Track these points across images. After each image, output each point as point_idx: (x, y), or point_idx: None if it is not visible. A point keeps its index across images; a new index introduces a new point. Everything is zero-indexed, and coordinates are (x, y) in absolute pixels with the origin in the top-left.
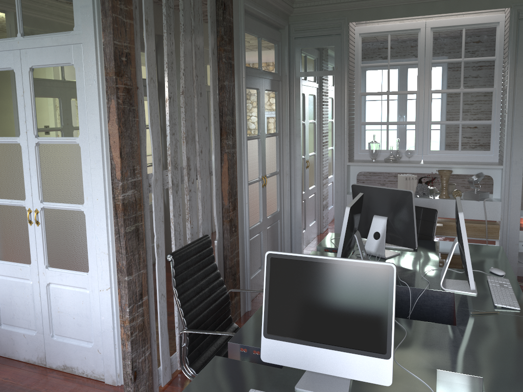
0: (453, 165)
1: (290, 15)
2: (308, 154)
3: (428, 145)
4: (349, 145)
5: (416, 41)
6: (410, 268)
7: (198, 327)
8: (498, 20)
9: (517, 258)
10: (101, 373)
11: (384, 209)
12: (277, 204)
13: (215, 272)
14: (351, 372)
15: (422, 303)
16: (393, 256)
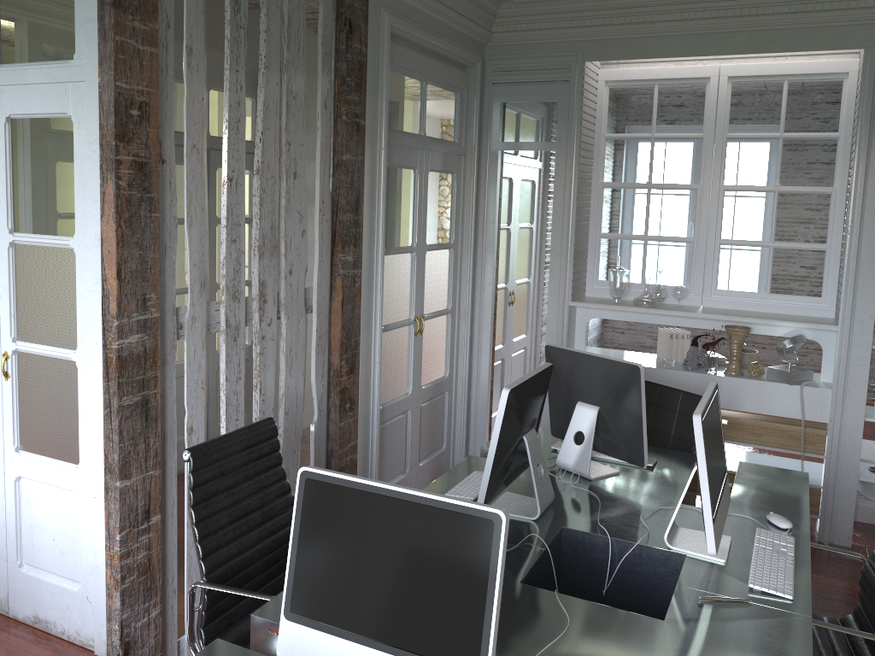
0: (750, 319)
1: (486, 45)
2: (515, 281)
3: (713, 280)
4: (575, 272)
5: (702, 99)
6: (627, 501)
7: (231, 579)
8: (846, 69)
9: (856, 491)
10: (90, 637)
11: (595, 393)
12: (444, 365)
13: (281, 482)
14: None
15: (630, 568)
16: (605, 477)
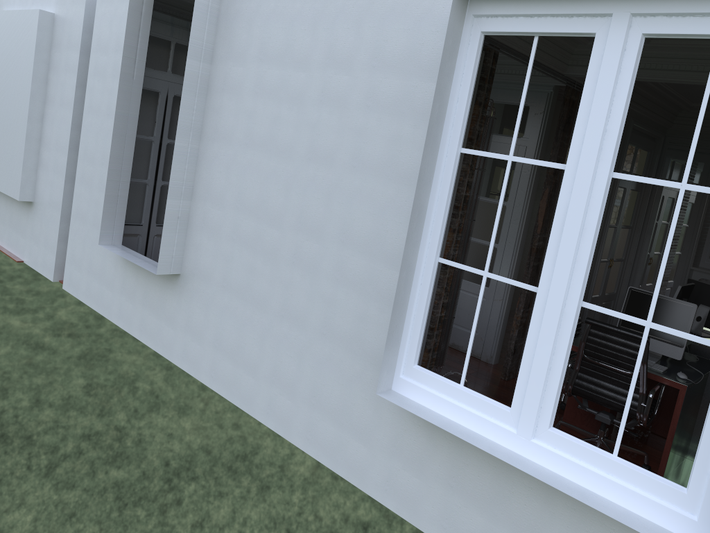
0: None
1: (668, 128)
2: (653, 252)
3: None
4: (696, 252)
5: None
6: None
7: None
8: None
9: None
10: (478, 353)
11: (709, 301)
12: (614, 286)
13: None
14: (660, 350)
15: None
16: (707, 337)
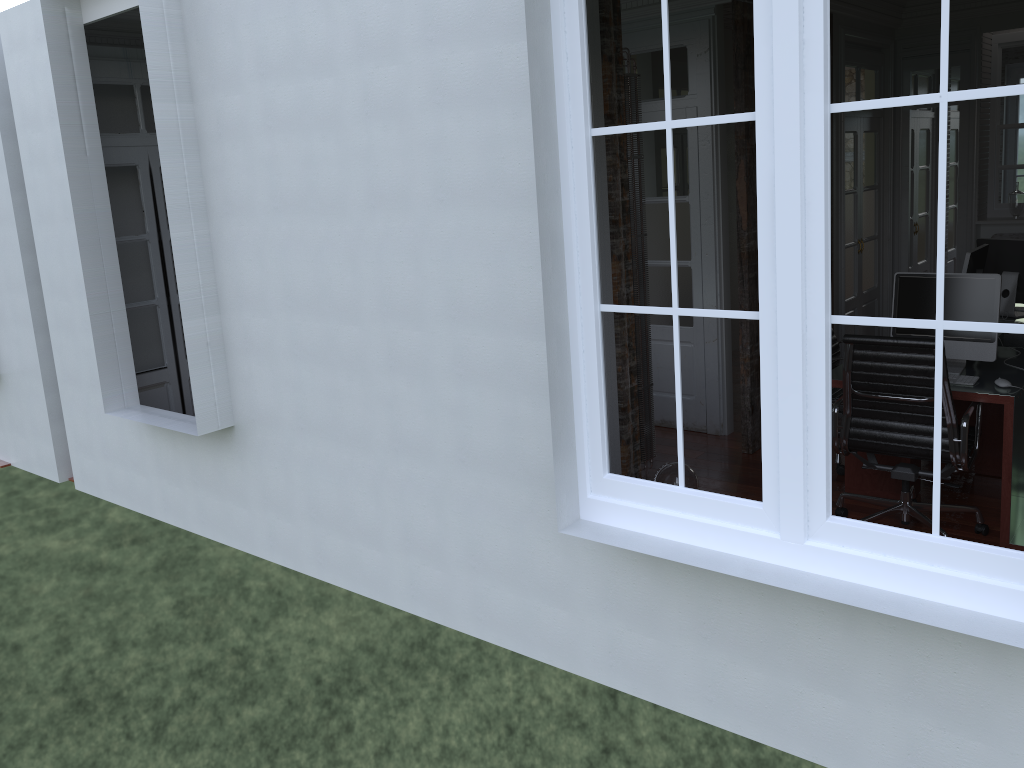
0: None
1: (896, 29)
2: (917, 214)
3: None
4: (979, 198)
5: None
6: None
7: None
8: None
9: None
10: (702, 425)
11: (1015, 264)
12: (874, 278)
13: None
14: (963, 355)
15: None
16: None
